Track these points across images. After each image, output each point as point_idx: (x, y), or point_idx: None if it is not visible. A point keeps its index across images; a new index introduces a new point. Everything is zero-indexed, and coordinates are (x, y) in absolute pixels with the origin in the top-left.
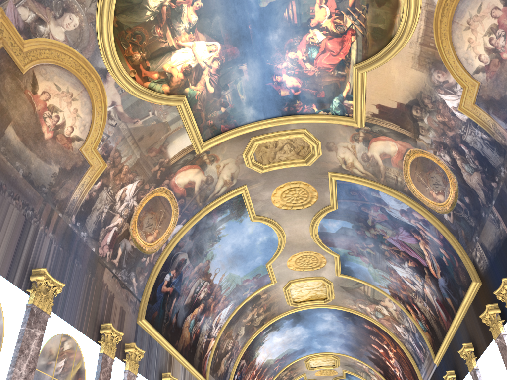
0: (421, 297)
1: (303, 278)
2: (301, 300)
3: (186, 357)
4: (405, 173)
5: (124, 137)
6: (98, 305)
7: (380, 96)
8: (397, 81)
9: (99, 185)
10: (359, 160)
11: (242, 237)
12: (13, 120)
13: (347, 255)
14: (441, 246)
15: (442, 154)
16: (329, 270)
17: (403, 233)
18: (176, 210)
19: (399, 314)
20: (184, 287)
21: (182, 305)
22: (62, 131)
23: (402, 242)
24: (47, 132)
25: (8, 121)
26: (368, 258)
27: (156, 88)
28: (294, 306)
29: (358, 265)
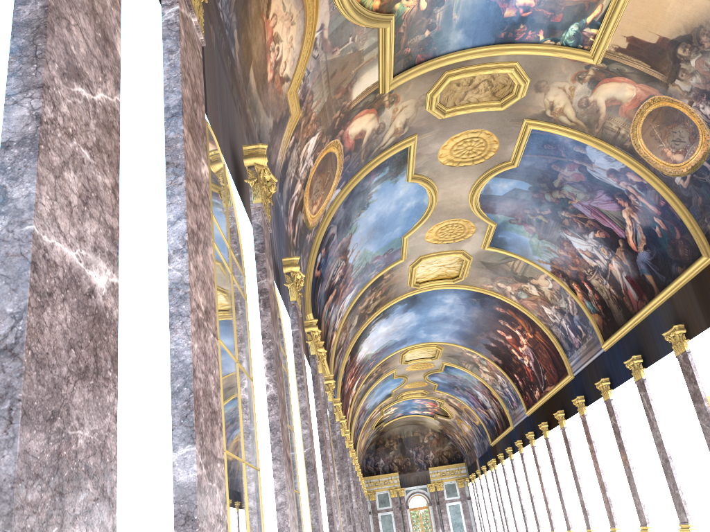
0: (601, 274)
1: (437, 253)
2: (424, 279)
3: None
4: (634, 125)
5: (320, 73)
6: None
7: (637, 26)
8: (670, 10)
9: (292, 141)
10: (573, 105)
11: (390, 202)
12: (253, 59)
13: (508, 223)
14: (657, 215)
15: (701, 106)
16: (474, 242)
17: (601, 198)
18: (339, 170)
19: (555, 294)
20: (327, 269)
21: (323, 292)
22: (278, 70)
23: (595, 208)
24: (270, 72)
25: (250, 61)
26: (535, 227)
27: (366, 3)
28: (416, 287)
29: (517, 236)
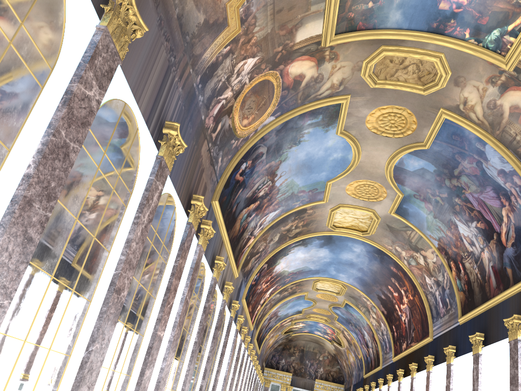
0: (474, 259)
1: (354, 206)
2: (340, 225)
3: (231, 247)
4: None
5: (266, 4)
6: (193, 175)
7: None
8: None
9: (227, 50)
10: (483, 105)
11: (320, 148)
12: None
13: (412, 197)
14: None
15: None
16: (384, 206)
17: (488, 193)
18: (276, 100)
19: (436, 268)
20: (251, 180)
21: (244, 197)
22: None
23: (482, 201)
24: None
25: None
26: (432, 206)
27: None
28: (332, 229)
29: (418, 210)
